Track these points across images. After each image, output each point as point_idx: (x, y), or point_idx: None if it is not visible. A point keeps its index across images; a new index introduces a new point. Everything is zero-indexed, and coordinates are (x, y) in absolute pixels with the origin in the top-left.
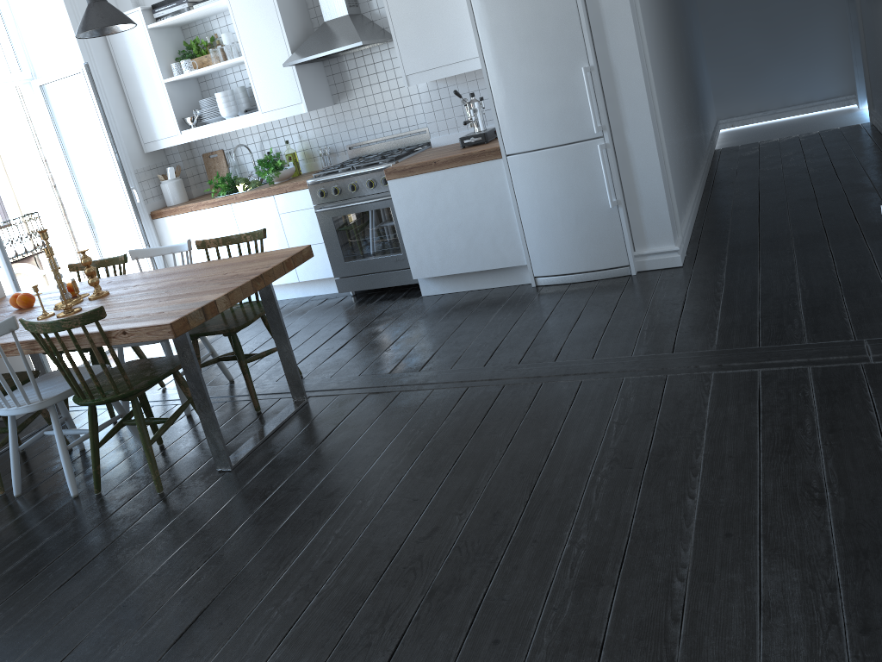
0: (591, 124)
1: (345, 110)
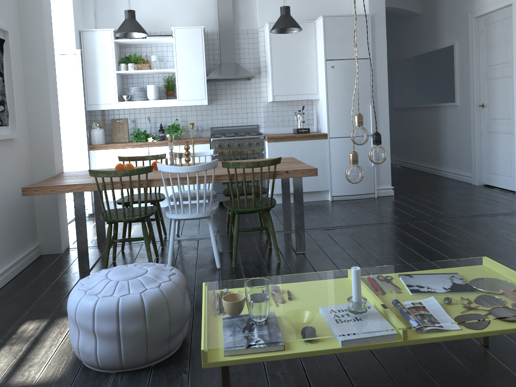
0: (368, 129)
1: (213, 109)
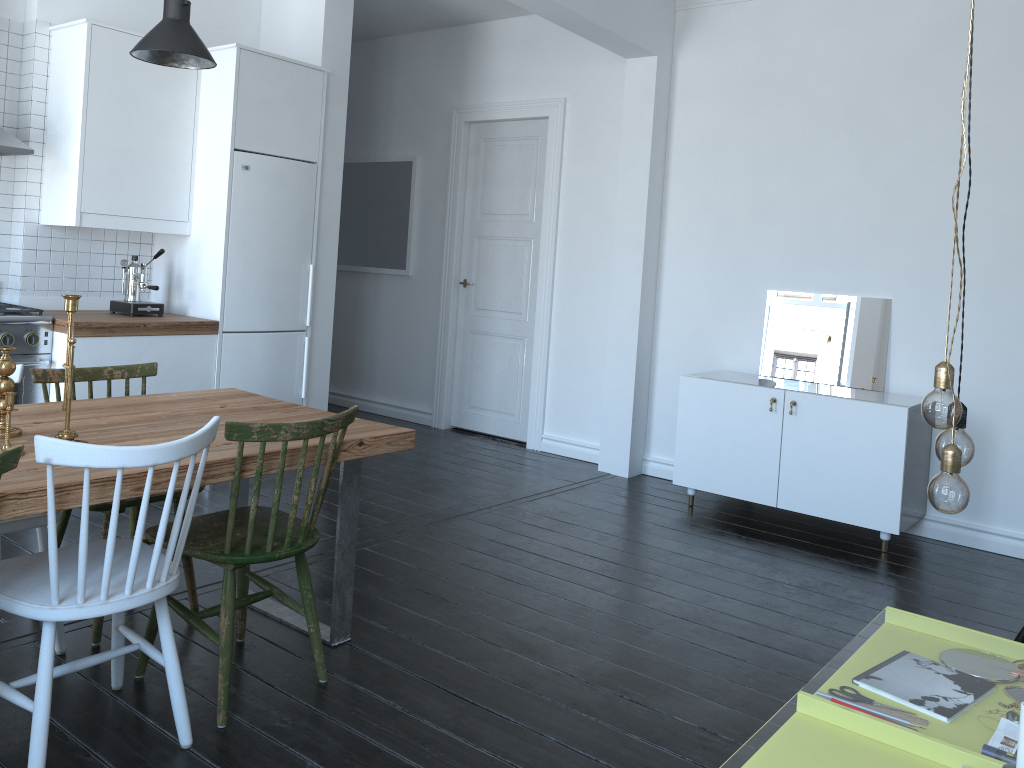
0: (302, 317)
1: None
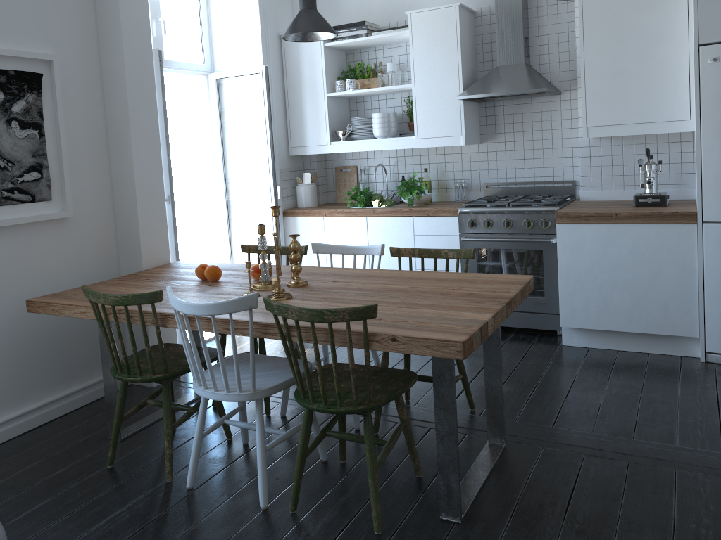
0: None
1: (490, 151)
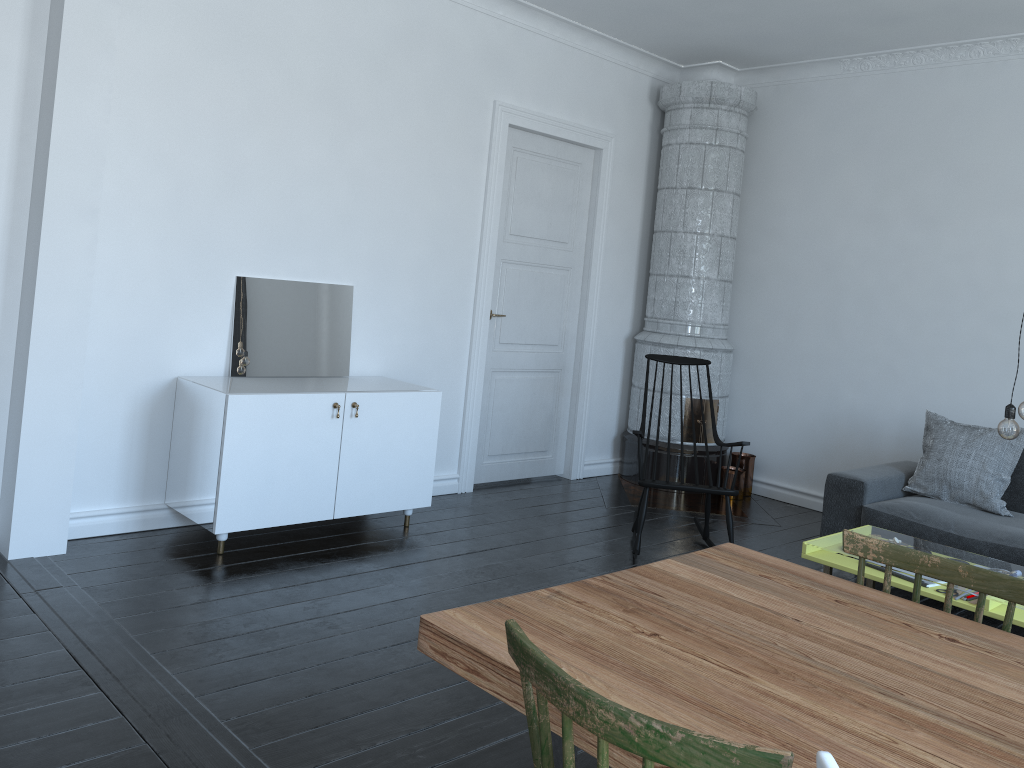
0: None
1: None
